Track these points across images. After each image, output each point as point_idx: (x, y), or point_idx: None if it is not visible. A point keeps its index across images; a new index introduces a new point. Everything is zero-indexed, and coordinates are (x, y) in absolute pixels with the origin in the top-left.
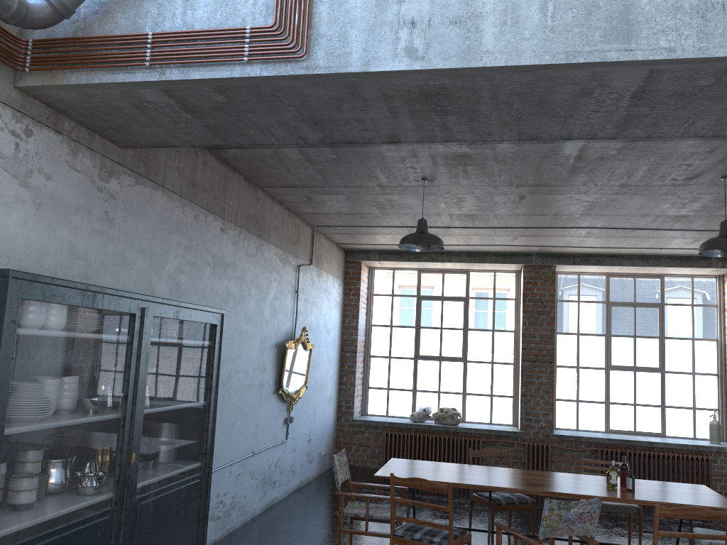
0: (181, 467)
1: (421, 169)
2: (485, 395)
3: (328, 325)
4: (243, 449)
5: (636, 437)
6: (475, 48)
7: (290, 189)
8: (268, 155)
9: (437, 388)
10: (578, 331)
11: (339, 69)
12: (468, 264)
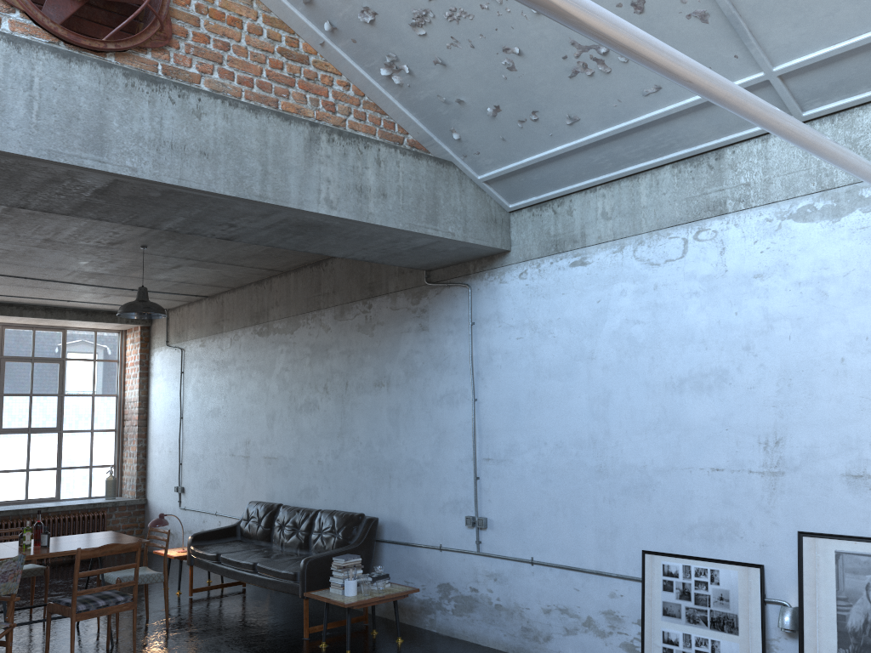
0: None
1: None
2: None
3: None
4: None
5: (29, 505)
6: None
7: None
8: None
9: None
10: None
11: None
12: None
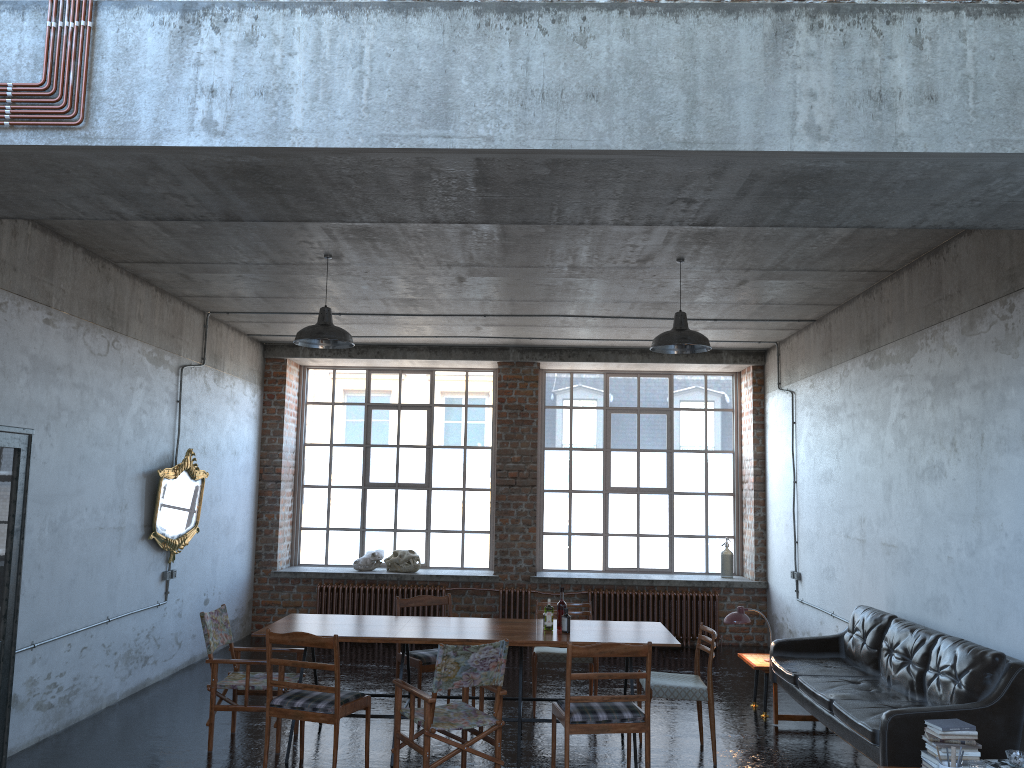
0: None
1: (319, 245)
2: (455, 532)
3: (236, 445)
4: (90, 614)
5: (637, 575)
6: (283, 125)
7: (155, 265)
8: (109, 223)
9: (393, 525)
10: (571, 445)
11: (124, 141)
12: (429, 361)
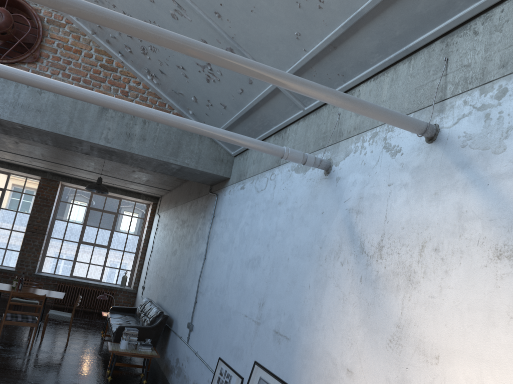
0: None
1: None
2: (2, 248)
3: None
4: None
5: (83, 280)
6: None
7: None
8: None
9: None
10: (69, 220)
11: None
12: (7, 169)
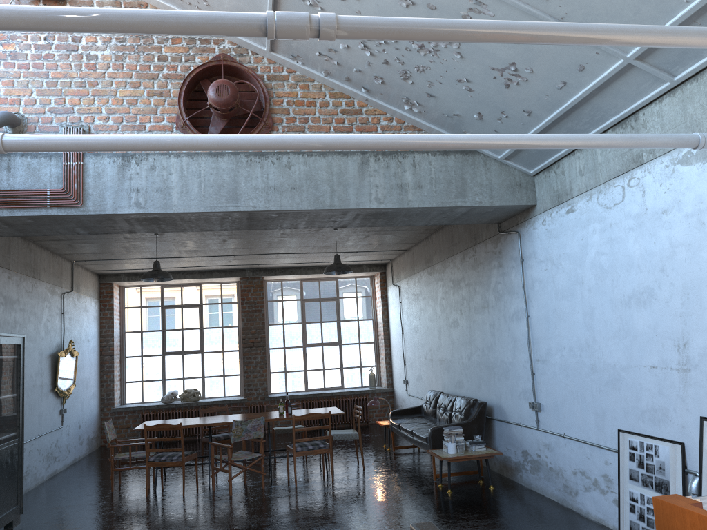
0: (6, 434)
1: None
2: (219, 376)
3: (88, 336)
4: (32, 433)
5: (324, 391)
6: (169, 203)
7: (56, 241)
8: None
9: (182, 375)
10: (283, 321)
11: (101, 212)
12: (200, 279)
